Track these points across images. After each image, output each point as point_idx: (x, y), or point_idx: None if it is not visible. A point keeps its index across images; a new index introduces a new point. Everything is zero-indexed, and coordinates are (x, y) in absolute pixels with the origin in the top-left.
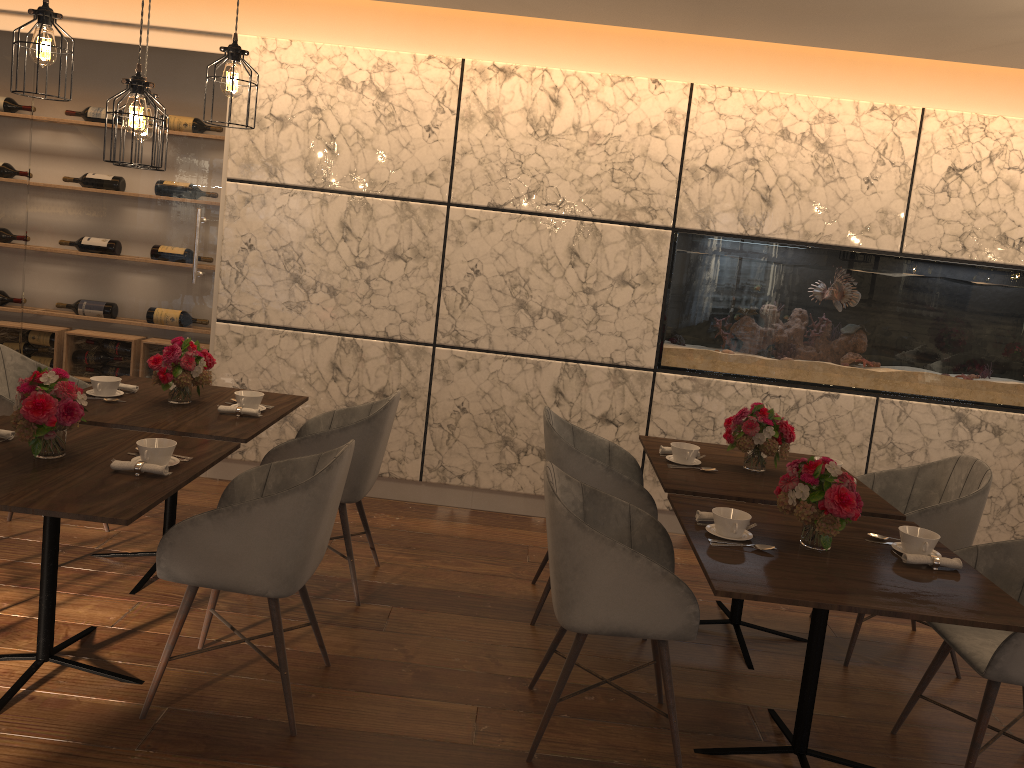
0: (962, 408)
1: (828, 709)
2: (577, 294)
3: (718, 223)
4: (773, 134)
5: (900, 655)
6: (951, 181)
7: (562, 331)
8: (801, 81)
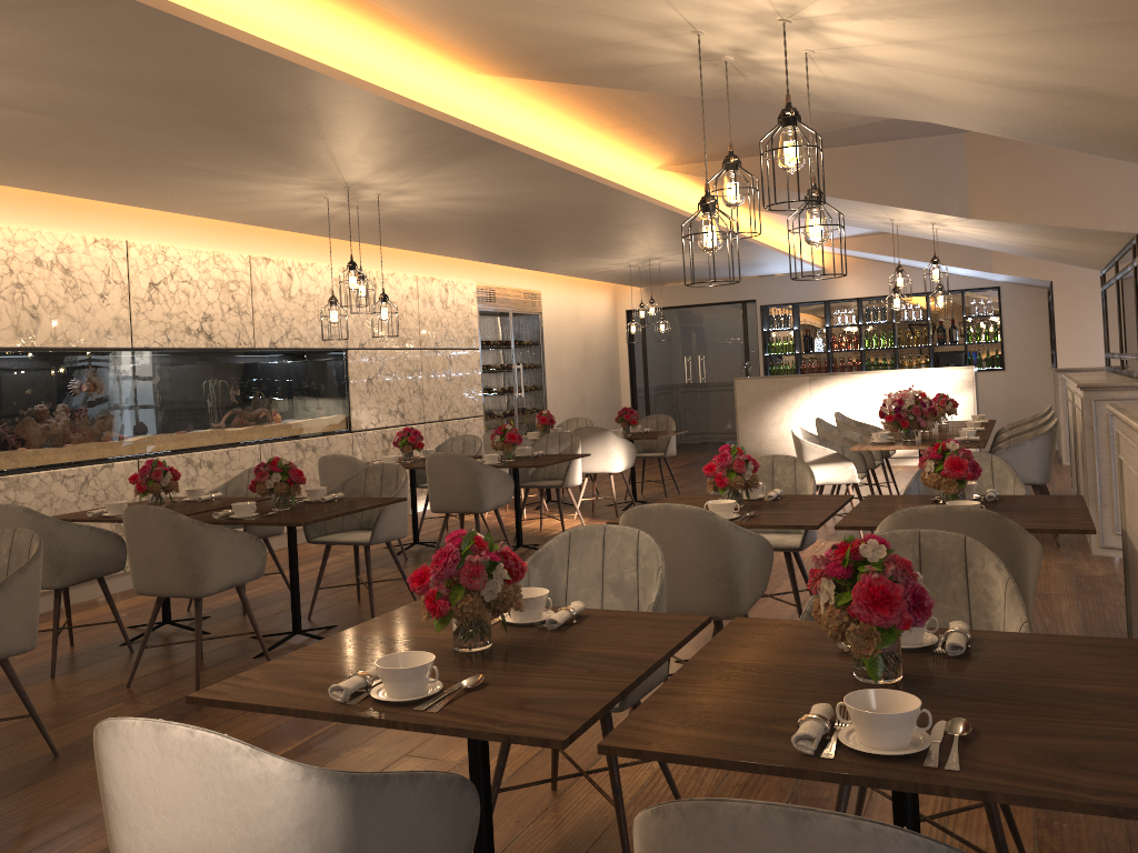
0: (189, 454)
1: (272, 626)
2: None
3: (1, 339)
4: (30, 262)
5: (258, 602)
6: (153, 292)
7: None
8: (41, 219)
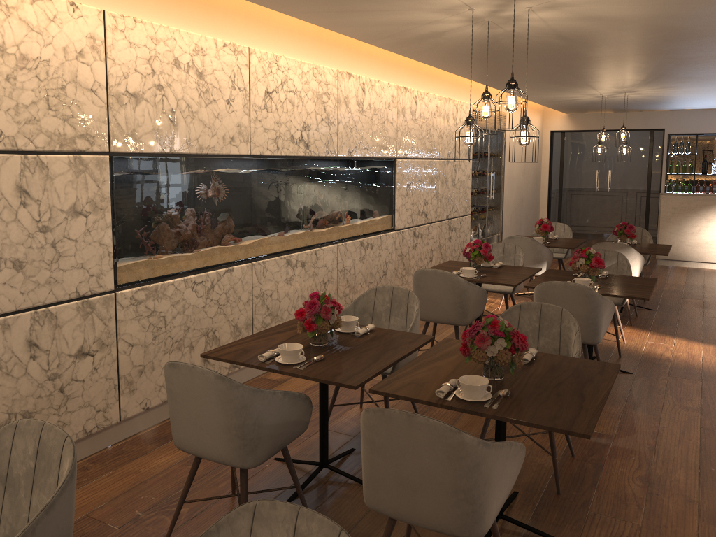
0: (289, 255)
1: None
2: (34, 235)
3: (143, 144)
4: (170, 63)
5: None
6: (267, 101)
7: (25, 279)
8: (179, 18)
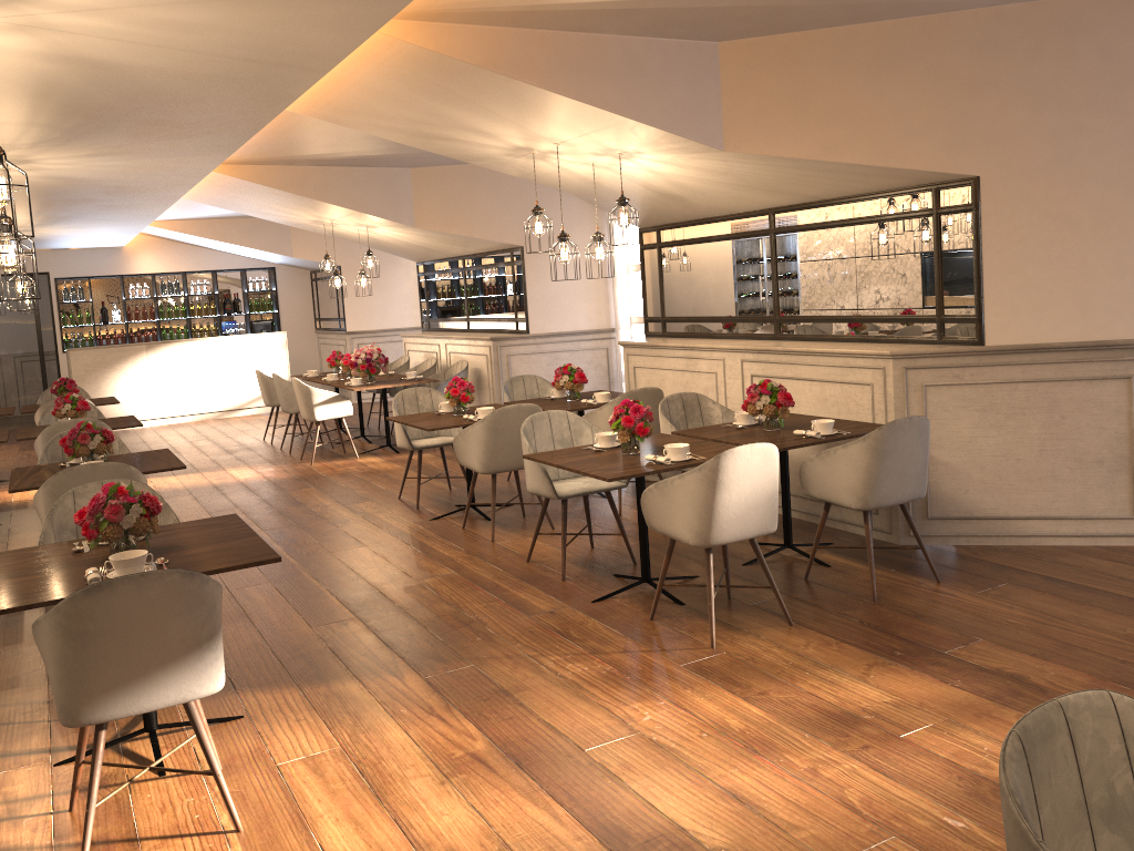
0: None
1: None
2: None
3: None
4: None
5: None
6: None
7: None
8: None
